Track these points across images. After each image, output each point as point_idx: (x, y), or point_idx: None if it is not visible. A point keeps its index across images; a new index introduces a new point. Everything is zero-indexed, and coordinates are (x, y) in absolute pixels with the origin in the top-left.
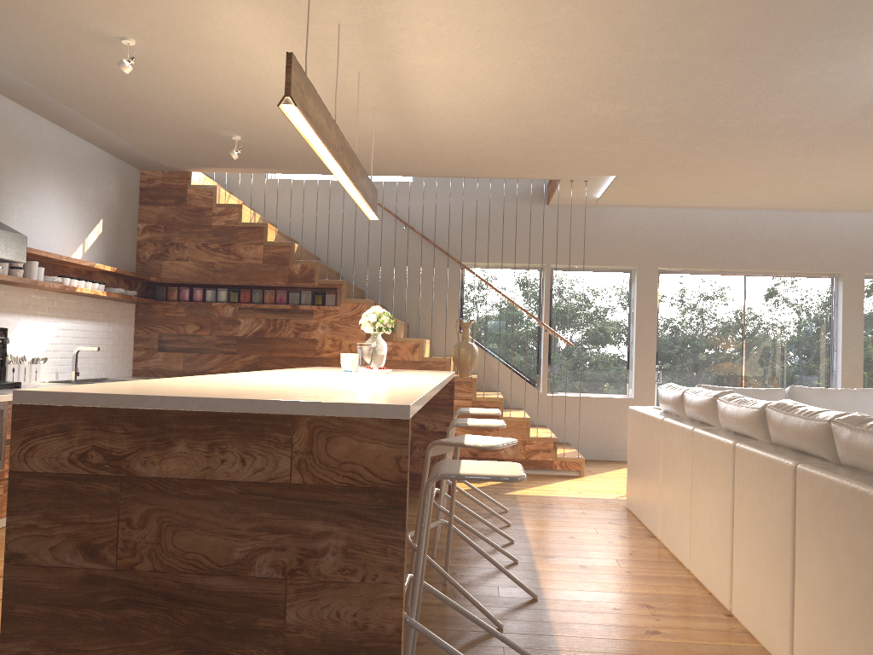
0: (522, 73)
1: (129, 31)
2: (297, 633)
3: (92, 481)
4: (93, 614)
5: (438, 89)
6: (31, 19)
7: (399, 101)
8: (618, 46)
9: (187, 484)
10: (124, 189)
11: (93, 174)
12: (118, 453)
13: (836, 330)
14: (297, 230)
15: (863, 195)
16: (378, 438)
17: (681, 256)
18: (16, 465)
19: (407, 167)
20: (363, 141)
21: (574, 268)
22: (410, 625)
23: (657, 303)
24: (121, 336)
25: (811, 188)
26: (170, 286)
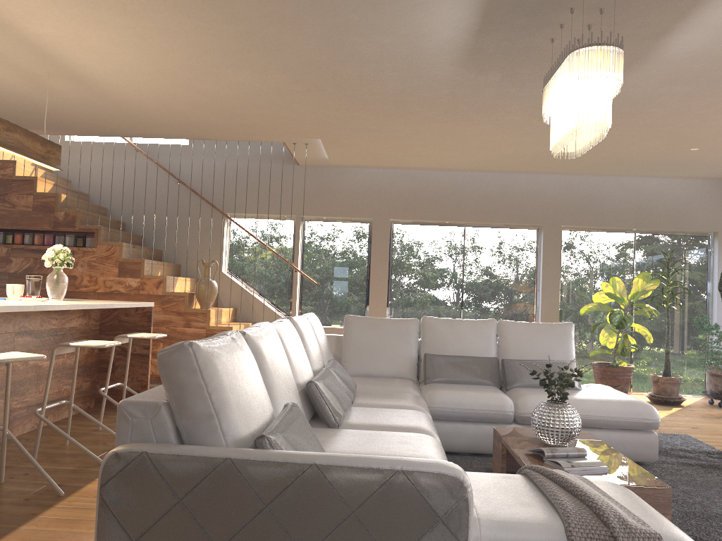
0: (135, 42)
1: None
2: None
3: None
4: None
5: (83, 57)
6: None
7: (62, 67)
8: (186, 17)
9: None
10: None
11: None
12: None
13: (539, 273)
14: (89, 184)
15: (539, 158)
16: None
17: (409, 209)
18: None
19: (140, 129)
20: (76, 104)
21: (322, 219)
22: None
23: (391, 249)
24: None
25: (490, 152)
26: None
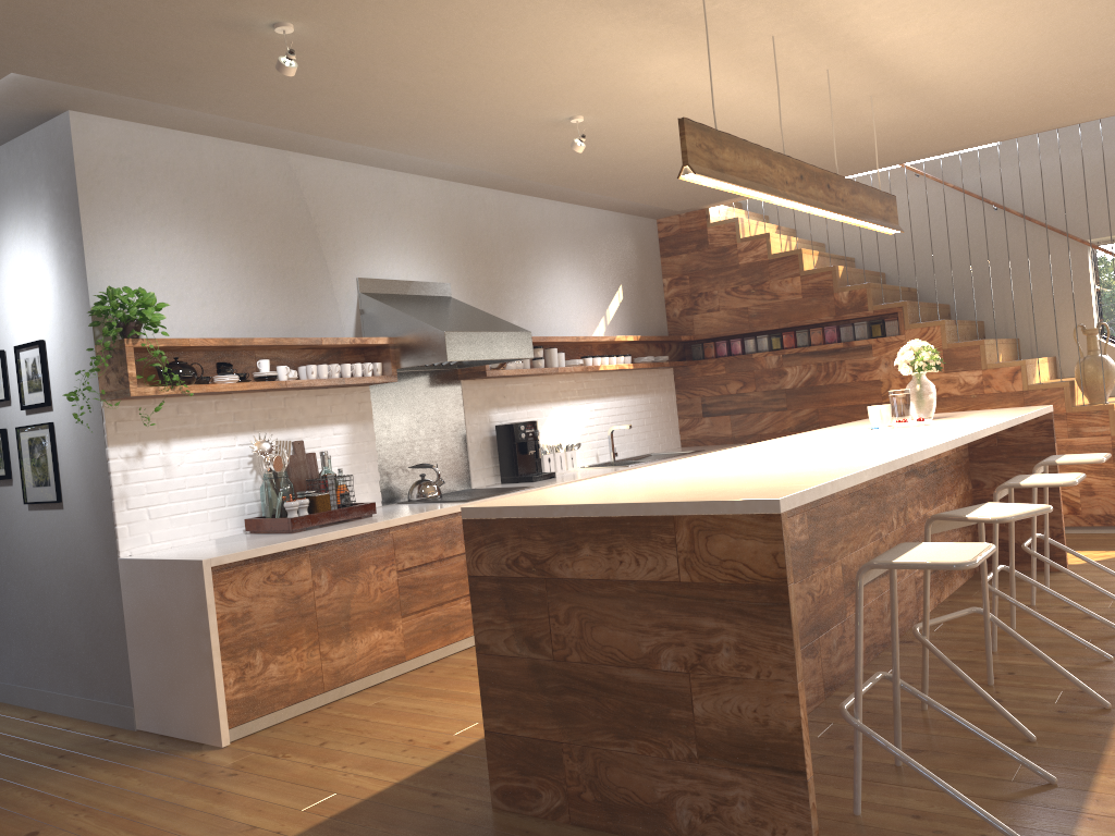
0: (1043, 4)
1: (572, 111)
2: (705, 725)
3: (525, 583)
4: (542, 698)
5: (939, 55)
6: (488, 129)
7: (897, 80)
8: None
9: (595, 583)
10: (641, 246)
11: (603, 240)
12: (540, 557)
13: None
14: (851, 244)
15: None
16: (752, 535)
17: None
18: (471, 570)
19: (961, 141)
20: (882, 130)
21: None
22: (854, 727)
23: None
24: (661, 406)
25: None
26: (706, 341)
